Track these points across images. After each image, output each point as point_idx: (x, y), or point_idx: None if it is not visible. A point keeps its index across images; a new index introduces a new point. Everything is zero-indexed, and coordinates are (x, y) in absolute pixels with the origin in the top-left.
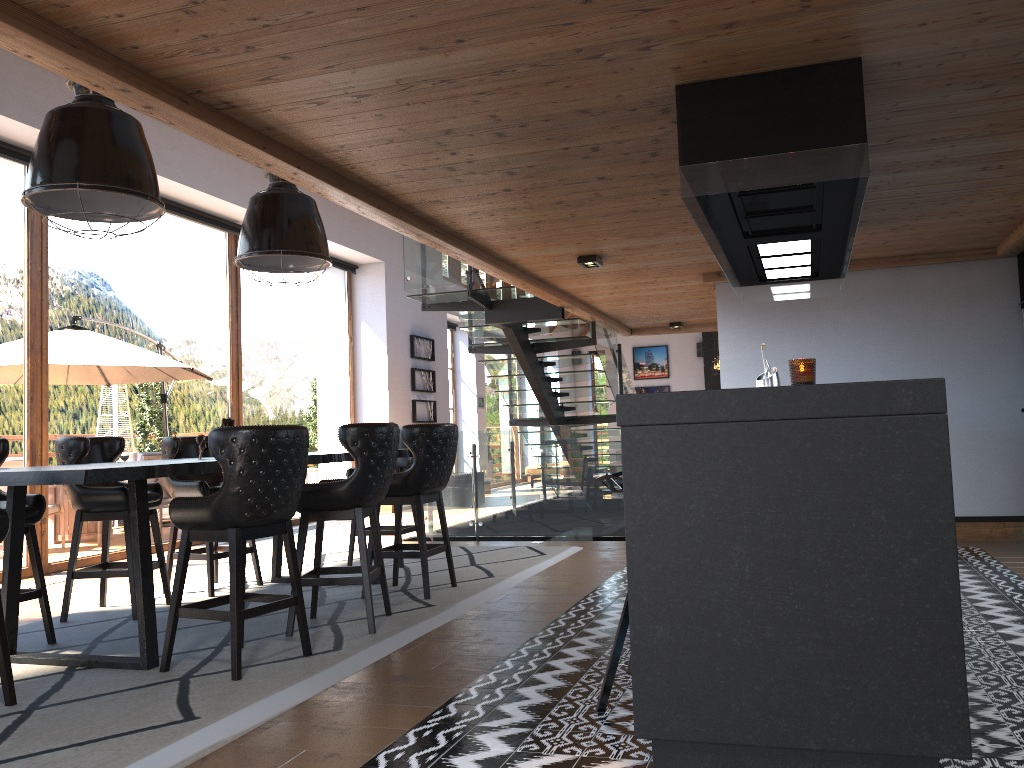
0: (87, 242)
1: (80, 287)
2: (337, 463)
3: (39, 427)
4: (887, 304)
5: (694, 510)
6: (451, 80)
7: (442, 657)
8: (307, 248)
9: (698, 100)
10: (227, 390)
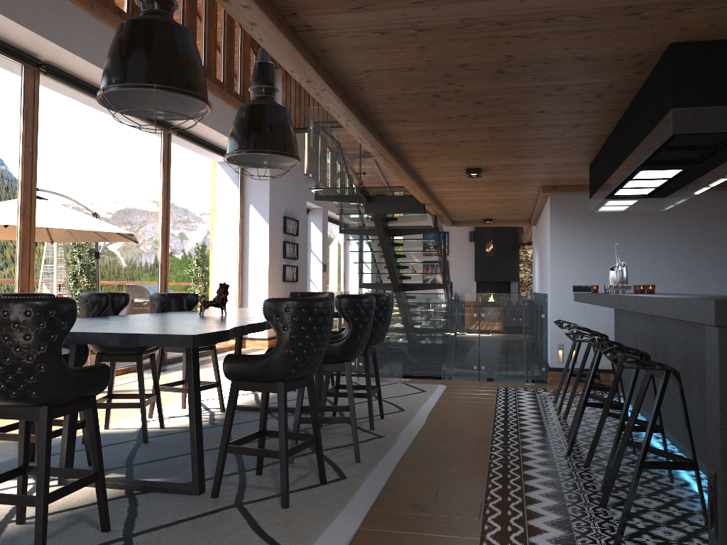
0: (65, 131)
1: (59, 167)
2: None
3: (27, 277)
4: (676, 217)
5: None
6: (505, 23)
7: (433, 487)
8: (287, 150)
9: (689, 56)
10: (158, 252)
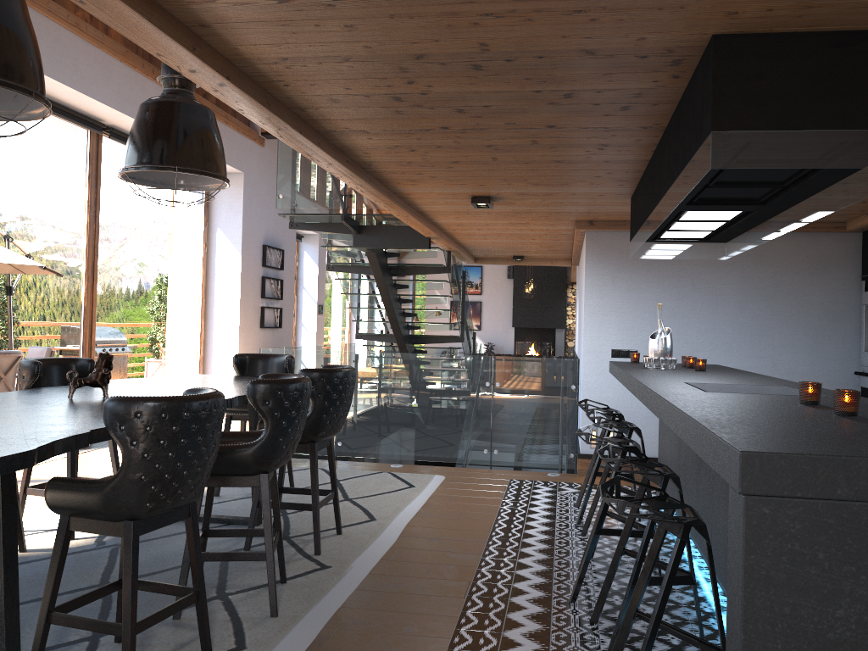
0: None
1: None
2: (186, 364)
3: None
4: (743, 265)
5: (842, 618)
6: None
7: None
8: (206, 167)
9: (739, 55)
10: (81, 291)
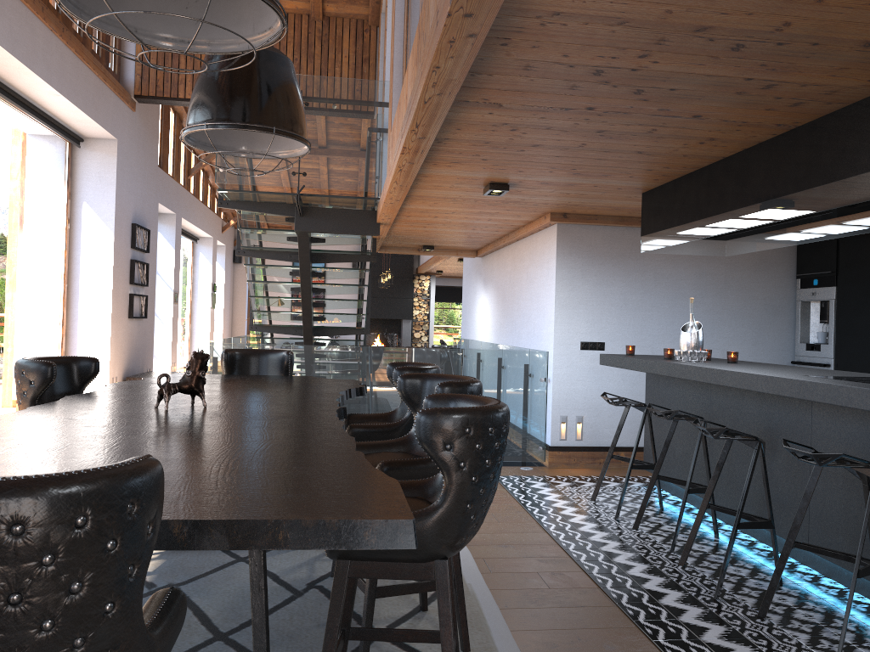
0: None
1: None
2: None
3: None
4: (698, 262)
5: None
6: None
7: None
8: (299, 130)
9: None
10: None
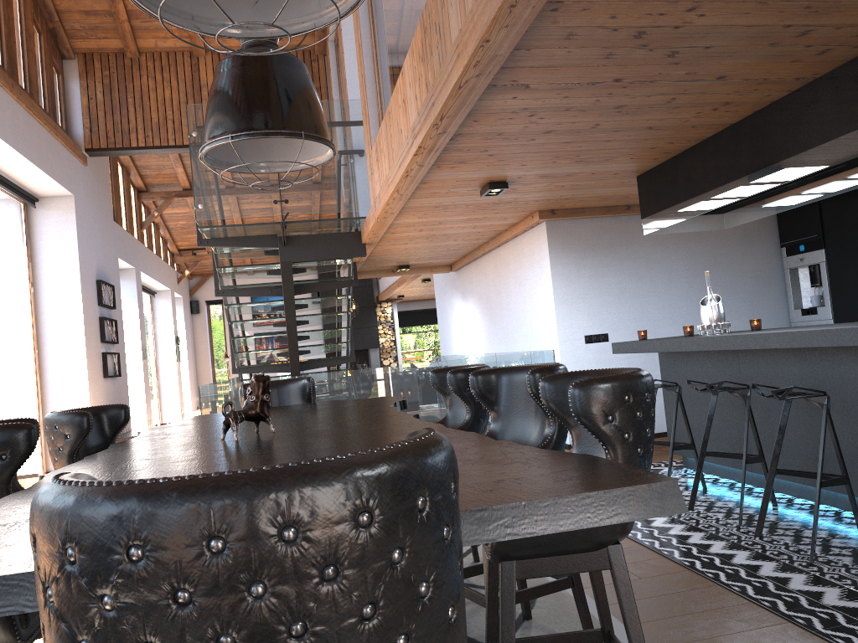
0: None
1: None
2: None
3: None
4: (686, 243)
5: None
6: None
7: None
8: (324, 134)
9: None
10: None
